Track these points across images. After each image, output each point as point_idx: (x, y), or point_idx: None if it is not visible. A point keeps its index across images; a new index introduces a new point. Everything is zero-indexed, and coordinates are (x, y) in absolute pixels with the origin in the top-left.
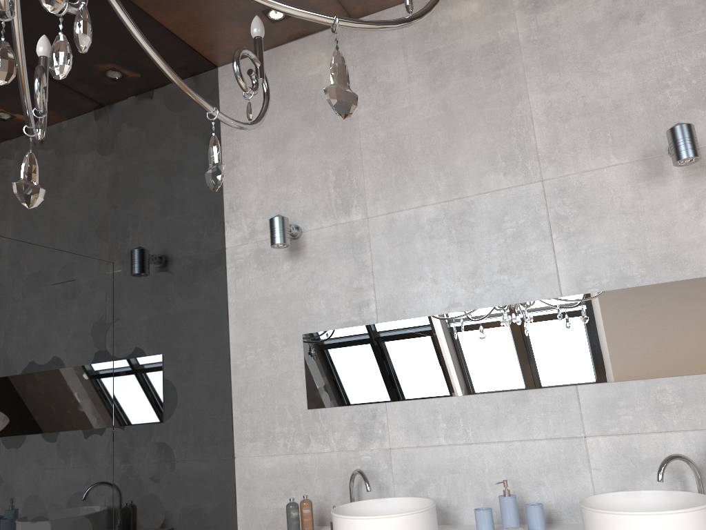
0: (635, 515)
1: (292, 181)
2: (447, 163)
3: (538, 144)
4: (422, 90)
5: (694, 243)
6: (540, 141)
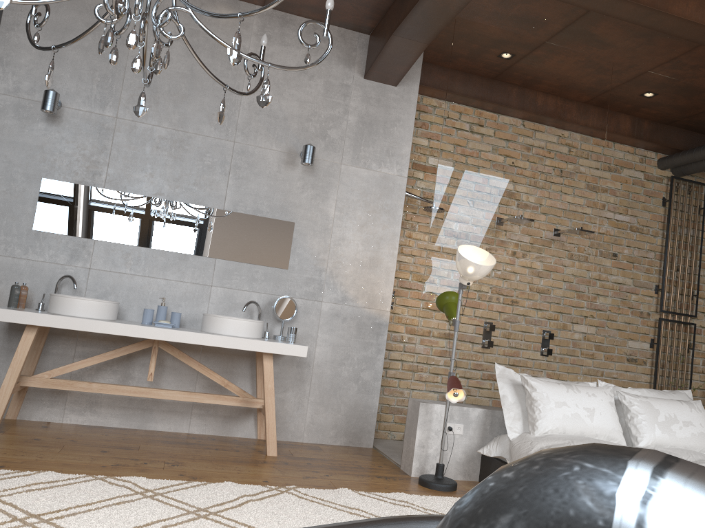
0: (231, 319)
1: (63, 66)
2: (182, 106)
3: (239, 120)
4: (180, 51)
5: (295, 204)
6: (240, 119)
